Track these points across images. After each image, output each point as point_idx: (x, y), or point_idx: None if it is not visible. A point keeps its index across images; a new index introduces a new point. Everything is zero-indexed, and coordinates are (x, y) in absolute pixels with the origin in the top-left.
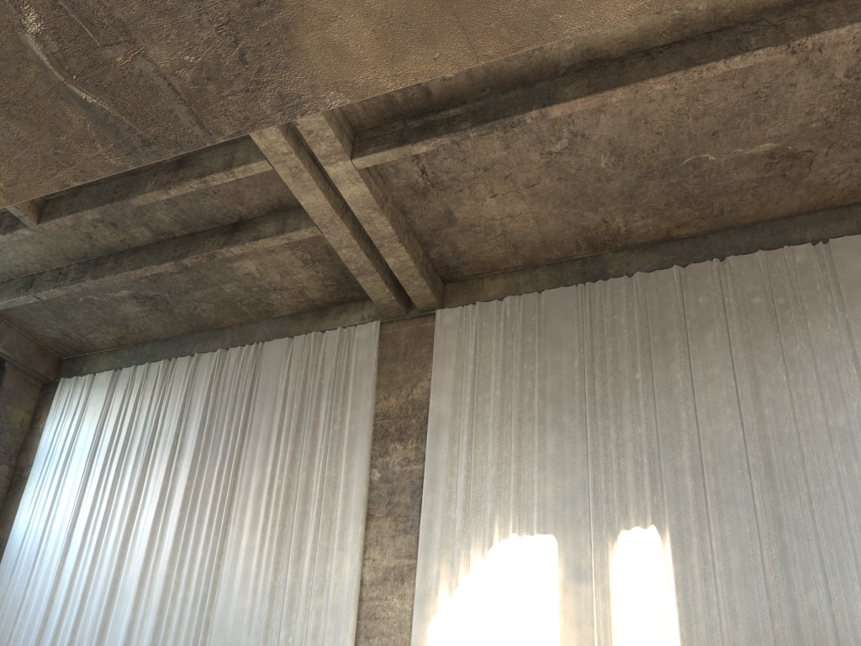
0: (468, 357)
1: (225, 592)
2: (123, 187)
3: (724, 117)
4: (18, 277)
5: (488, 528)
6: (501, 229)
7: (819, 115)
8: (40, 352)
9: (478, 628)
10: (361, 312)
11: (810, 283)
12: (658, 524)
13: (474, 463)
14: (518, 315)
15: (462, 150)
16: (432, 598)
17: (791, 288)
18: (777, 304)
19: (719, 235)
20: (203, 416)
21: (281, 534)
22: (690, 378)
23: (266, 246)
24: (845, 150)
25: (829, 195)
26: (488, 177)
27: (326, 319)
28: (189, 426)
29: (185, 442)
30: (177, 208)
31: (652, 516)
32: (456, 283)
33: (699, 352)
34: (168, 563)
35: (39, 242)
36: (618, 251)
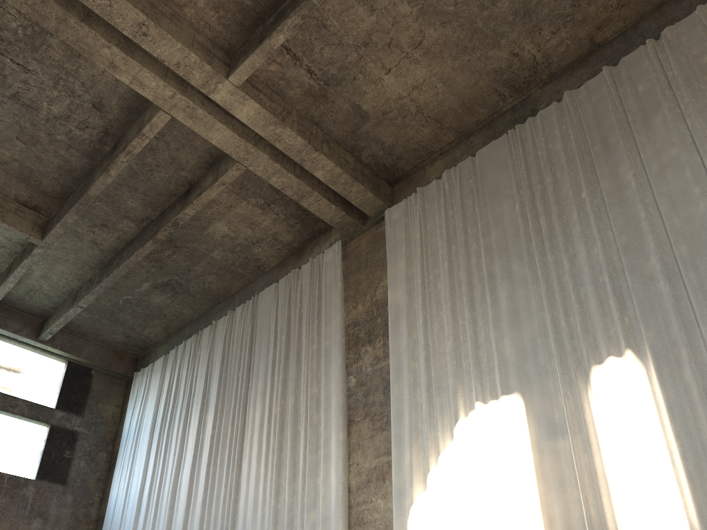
0: (416, 241)
1: (241, 523)
2: (84, 185)
3: None
4: (69, 296)
5: (452, 403)
6: (414, 106)
7: None
8: (117, 356)
9: (456, 514)
10: (329, 240)
11: None
12: (636, 347)
13: (432, 340)
14: (455, 185)
15: (333, 32)
16: (408, 490)
17: None
18: None
19: (651, 18)
20: (221, 371)
21: (279, 458)
22: (645, 174)
23: (211, 198)
24: None
25: None
26: (373, 52)
27: (304, 257)
28: (212, 382)
29: (210, 397)
30: (139, 192)
31: (625, 338)
32: (402, 182)
33: (649, 141)
34: (201, 506)
35: (66, 260)
36: (546, 85)
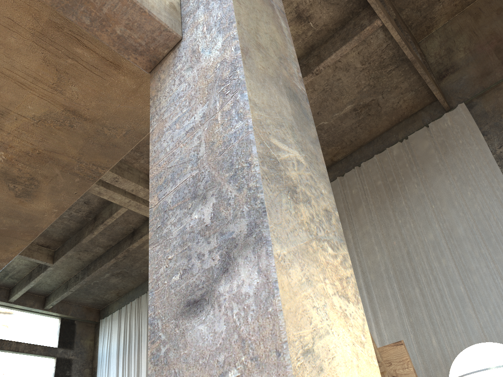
0: None
1: None
2: (78, 236)
3: (317, 105)
4: (62, 284)
5: None
6: None
7: (364, 84)
8: (88, 311)
9: None
10: None
11: (403, 164)
12: None
13: None
14: None
15: None
16: None
17: (394, 170)
18: (389, 181)
19: (357, 152)
20: None
21: None
22: (357, 236)
23: (147, 238)
24: (391, 92)
25: (401, 112)
26: None
27: None
28: None
29: None
30: (106, 235)
31: None
32: None
33: (357, 220)
34: None
35: (62, 268)
36: None
